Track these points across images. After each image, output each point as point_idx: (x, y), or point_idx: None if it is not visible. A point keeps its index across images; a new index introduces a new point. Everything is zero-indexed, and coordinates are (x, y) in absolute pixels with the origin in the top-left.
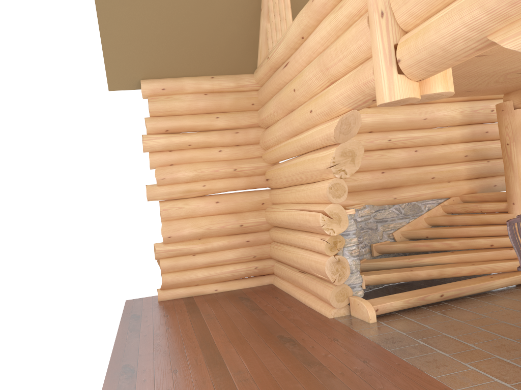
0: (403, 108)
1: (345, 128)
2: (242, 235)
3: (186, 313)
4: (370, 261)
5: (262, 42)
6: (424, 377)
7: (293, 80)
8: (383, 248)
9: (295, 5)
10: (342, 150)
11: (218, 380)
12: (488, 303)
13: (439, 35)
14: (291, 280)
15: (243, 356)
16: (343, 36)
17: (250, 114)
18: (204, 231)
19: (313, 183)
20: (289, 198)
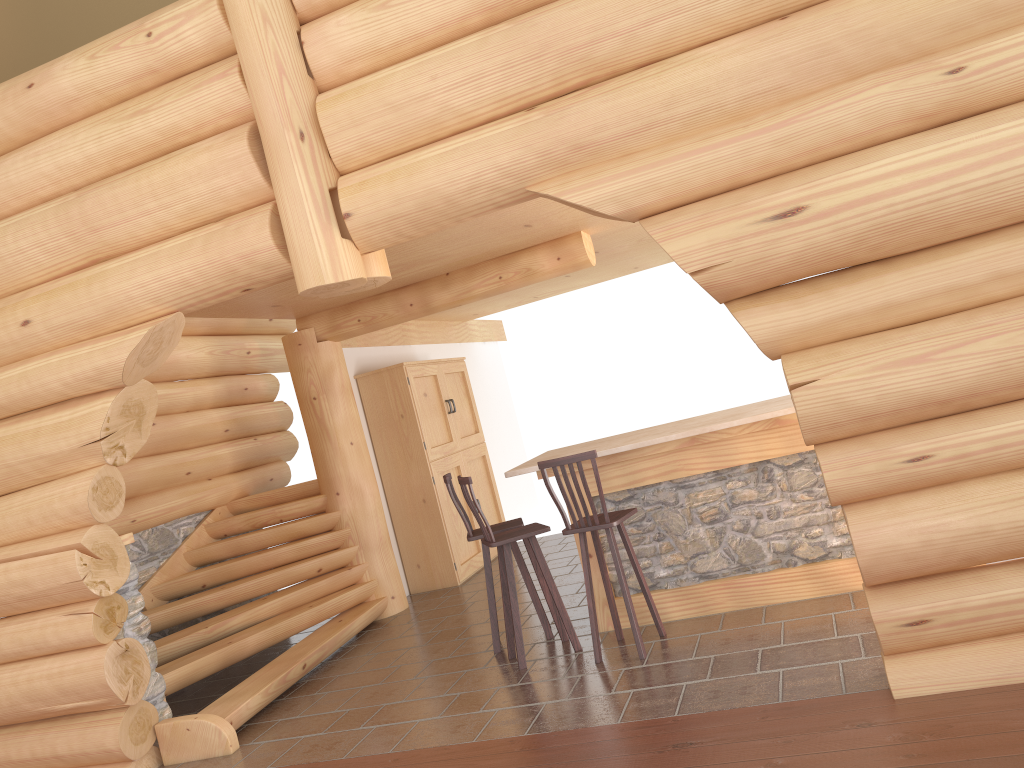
0: None
1: (151, 351)
2: None
3: None
4: None
5: None
6: (462, 748)
7: None
8: None
9: None
10: (125, 402)
11: None
12: (372, 654)
13: (446, 178)
14: None
15: None
16: (163, 167)
17: None
18: None
19: None
20: None
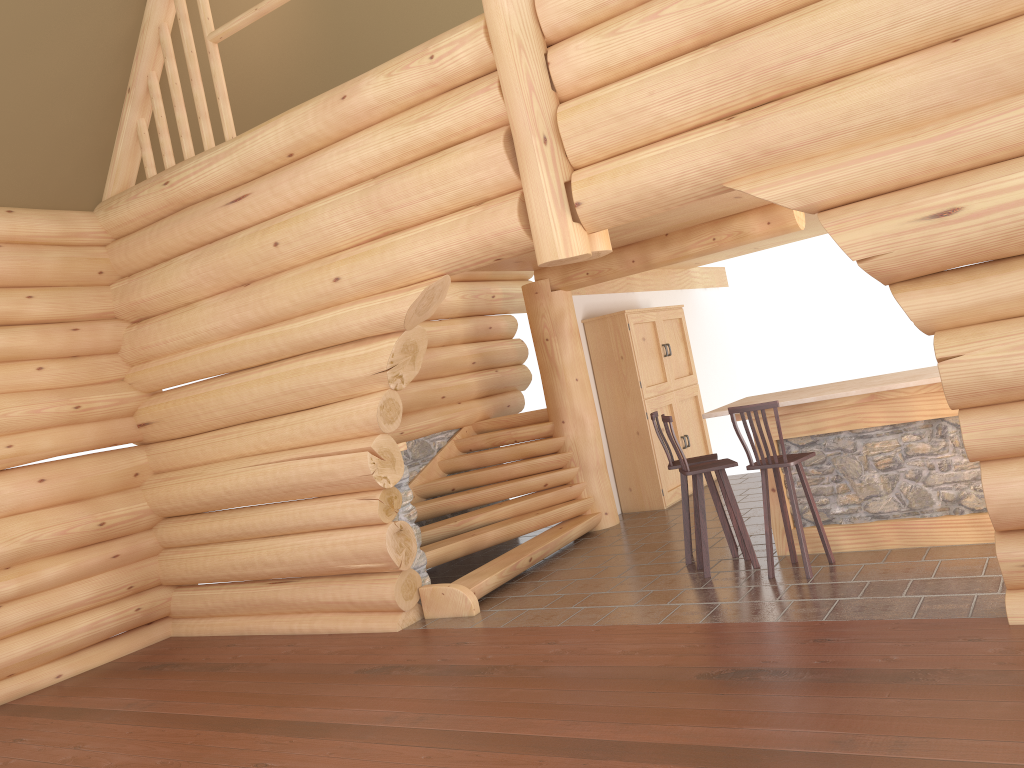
0: None
1: (425, 304)
2: (101, 545)
3: (66, 721)
4: None
5: (125, 153)
6: (648, 627)
7: (273, 226)
8: None
9: (188, 94)
10: (405, 342)
11: (375, 737)
12: (585, 556)
13: (657, 176)
14: (250, 605)
15: (350, 706)
16: (439, 162)
17: (98, 292)
18: (22, 547)
19: (311, 409)
20: (236, 449)
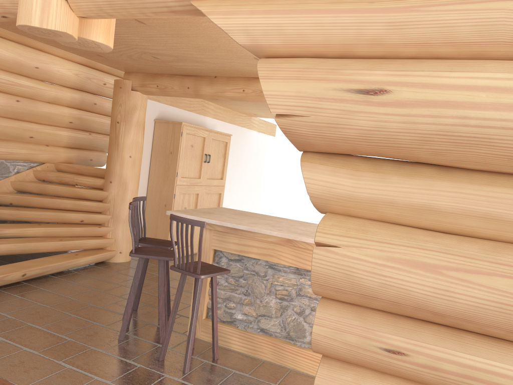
0: (13, 45)
1: None
2: None
3: None
4: None
5: None
6: None
7: None
8: None
9: None
10: None
11: None
12: (74, 283)
13: None
14: None
15: None
16: None
17: None
18: None
19: None
20: None
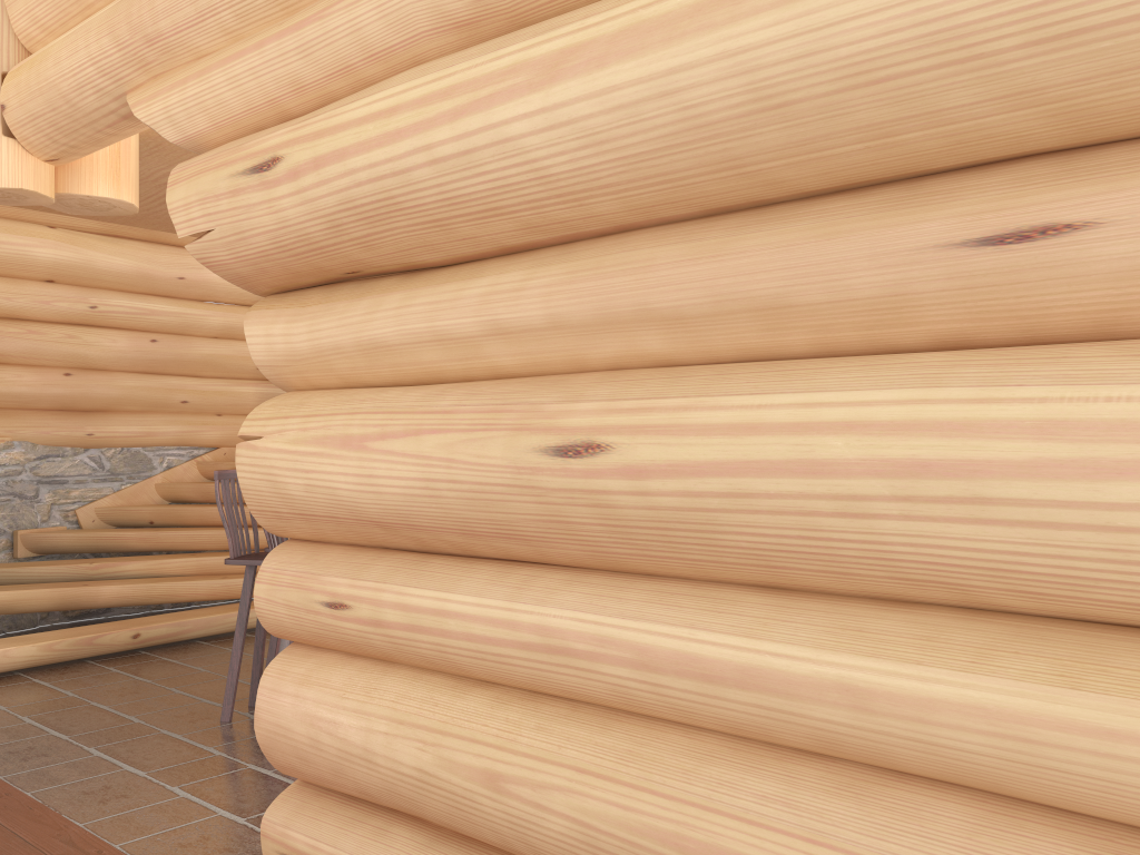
0: (135, 246)
1: None
2: None
3: None
4: (0, 566)
5: None
6: None
7: None
8: (44, 540)
9: None
10: None
11: None
12: (228, 649)
13: (59, 70)
14: None
15: None
16: None
17: None
18: None
19: None
20: None
